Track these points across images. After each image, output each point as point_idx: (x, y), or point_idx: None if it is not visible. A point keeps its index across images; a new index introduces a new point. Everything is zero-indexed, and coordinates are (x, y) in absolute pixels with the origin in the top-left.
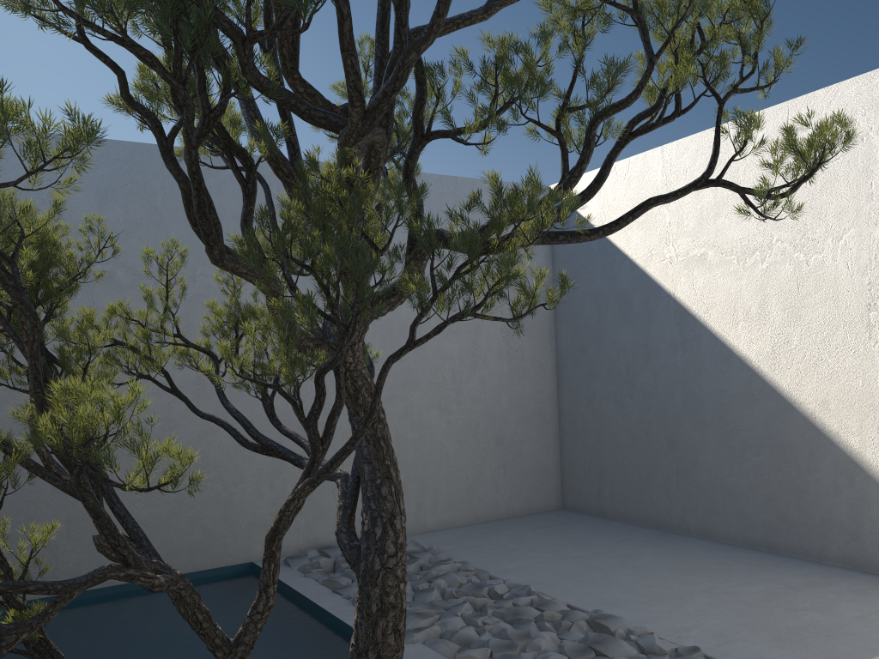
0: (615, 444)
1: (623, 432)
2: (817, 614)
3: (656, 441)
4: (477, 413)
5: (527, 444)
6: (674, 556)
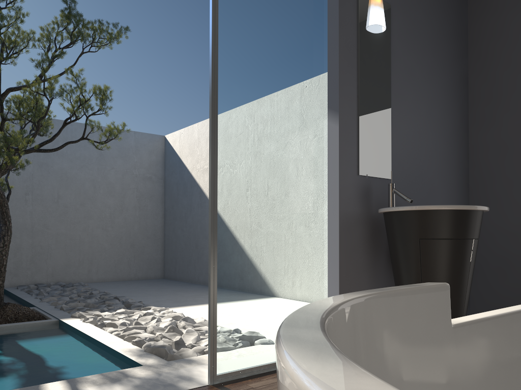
0: (180, 248)
1: (183, 243)
2: (202, 298)
3: (192, 245)
4: (122, 232)
5: (147, 248)
6: (181, 288)
